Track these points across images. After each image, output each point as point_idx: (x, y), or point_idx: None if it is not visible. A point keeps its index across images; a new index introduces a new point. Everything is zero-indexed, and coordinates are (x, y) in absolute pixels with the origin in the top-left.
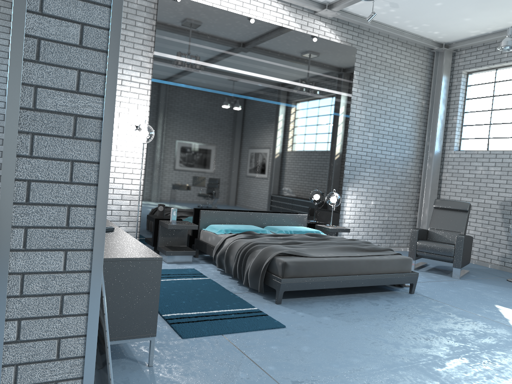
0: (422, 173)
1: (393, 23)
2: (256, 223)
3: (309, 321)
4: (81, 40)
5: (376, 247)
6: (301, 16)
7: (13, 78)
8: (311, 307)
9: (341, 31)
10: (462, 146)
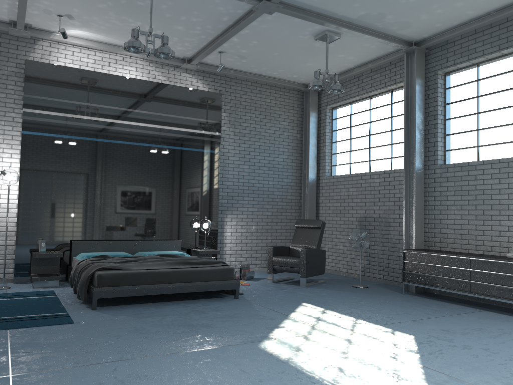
0: (302, 198)
1: (253, 70)
2: (129, 250)
3: (102, 319)
4: None
5: (206, 261)
6: (167, 70)
7: None
8: (121, 310)
9: (208, 80)
10: (334, 172)
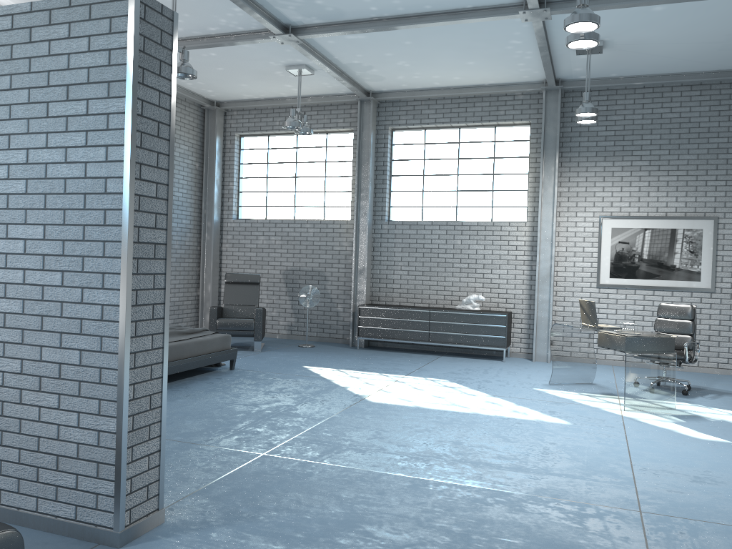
0: (202, 244)
1: None
2: None
3: (169, 405)
4: (156, 193)
5: (194, 329)
6: None
7: (130, 223)
8: None
9: None
10: (240, 214)
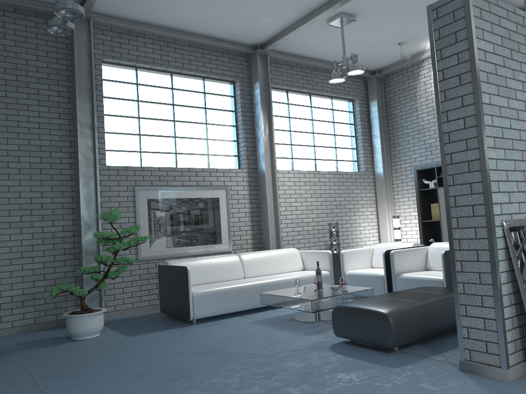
0: None
1: None
2: None
3: None
4: (464, 125)
5: None
6: None
7: (441, 153)
8: None
9: None
10: None
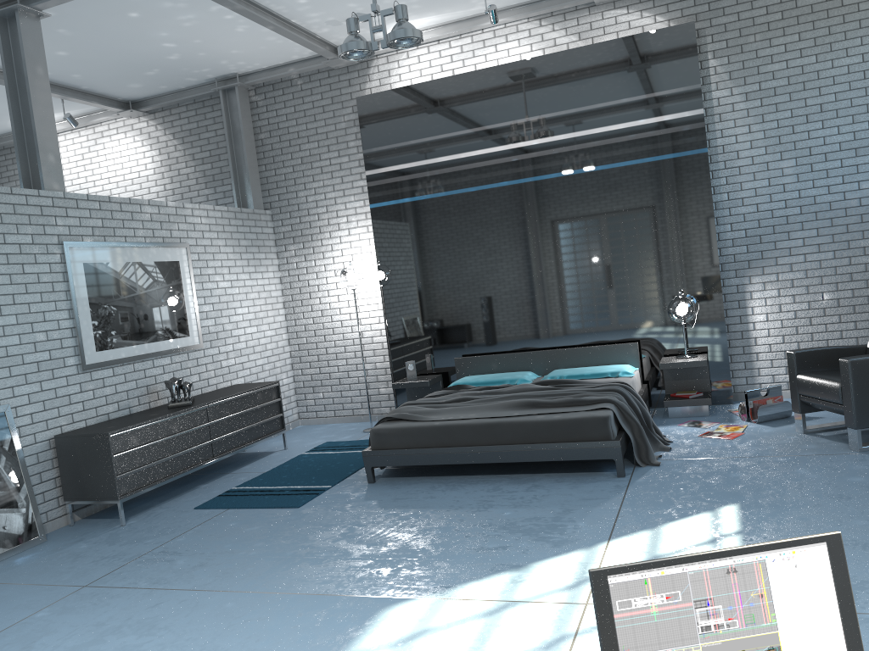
0: None
1: None
2: (543, 366)
3: (340, 504)
4: None
5: (573, 399)
6: (575, 20)
7: None
8: (396, 488)
9: (665, 4)
10: None
